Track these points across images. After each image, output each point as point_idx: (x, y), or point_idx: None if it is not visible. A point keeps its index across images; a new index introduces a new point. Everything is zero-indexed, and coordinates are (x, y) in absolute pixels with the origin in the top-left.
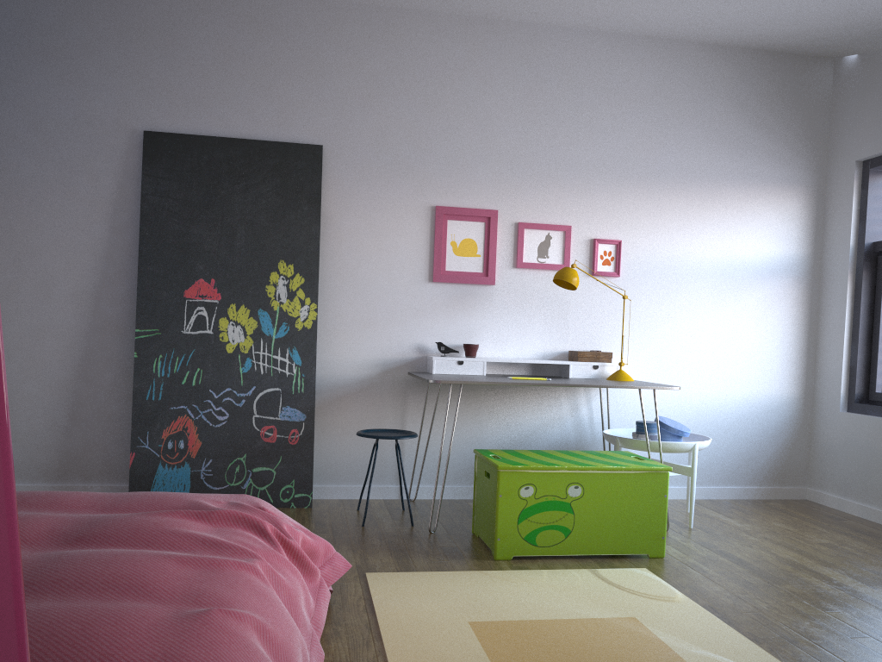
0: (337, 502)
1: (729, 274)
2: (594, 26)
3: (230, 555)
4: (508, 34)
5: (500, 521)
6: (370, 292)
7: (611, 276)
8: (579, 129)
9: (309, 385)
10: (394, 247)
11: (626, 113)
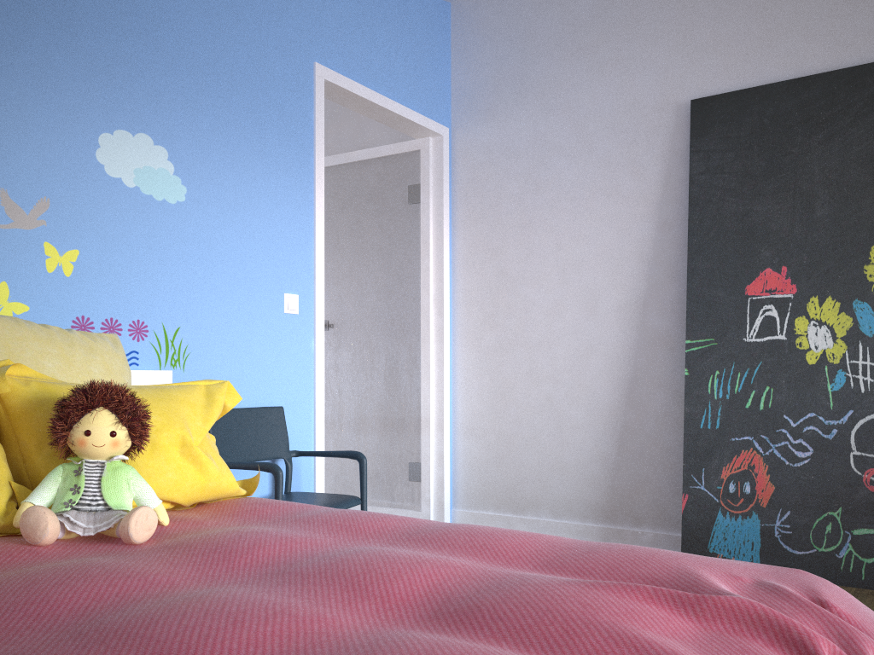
0: None
1: None
2: None
3: None
4: None
5: None
6: None
7: None
8: None
9: None
10: None
11: None
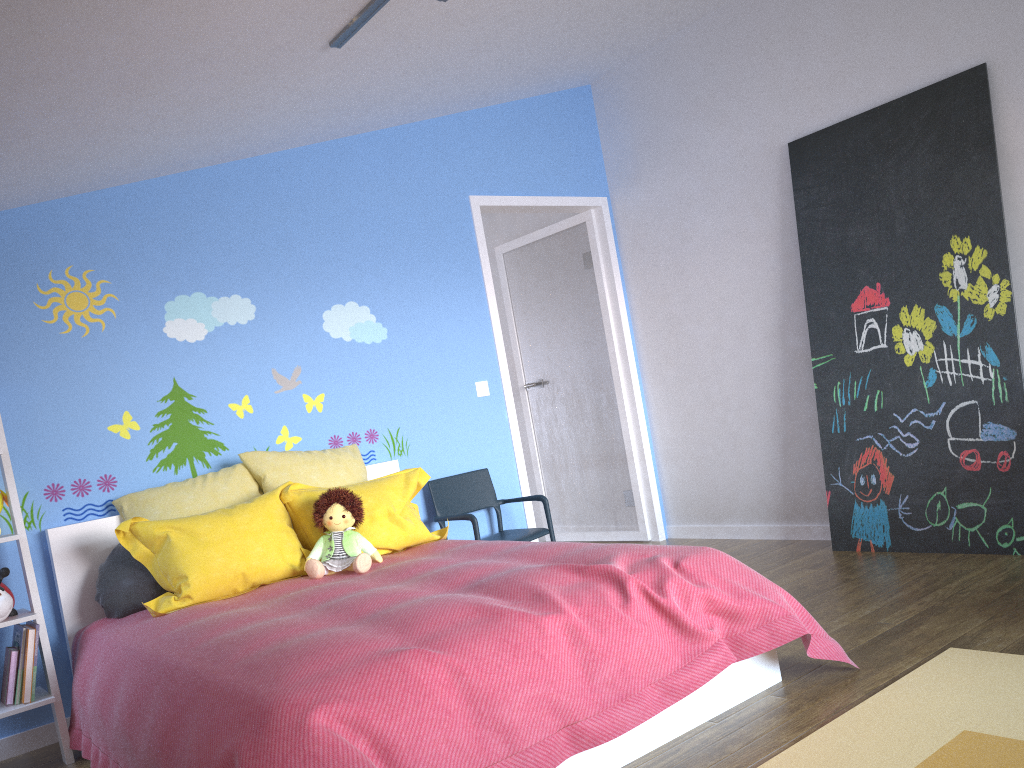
0: None
1: None
2: None
3: (538, 608)
4: None
5: None
6: None
7: None
8: None
9: (1014, 391)
10: None
11: None
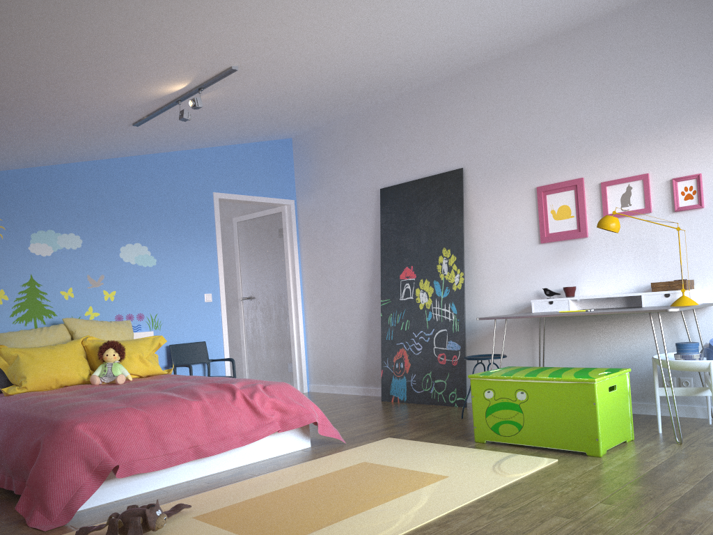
0: None
1: None
2: (635, 0)
3: (192, 398)
4: (576, 38)
5: (474, 415)
6: (502, 258)
7: (693, 208)
8: (646, 88)
9: (461, 326)
10: (513, 224)
11: (692, 56)
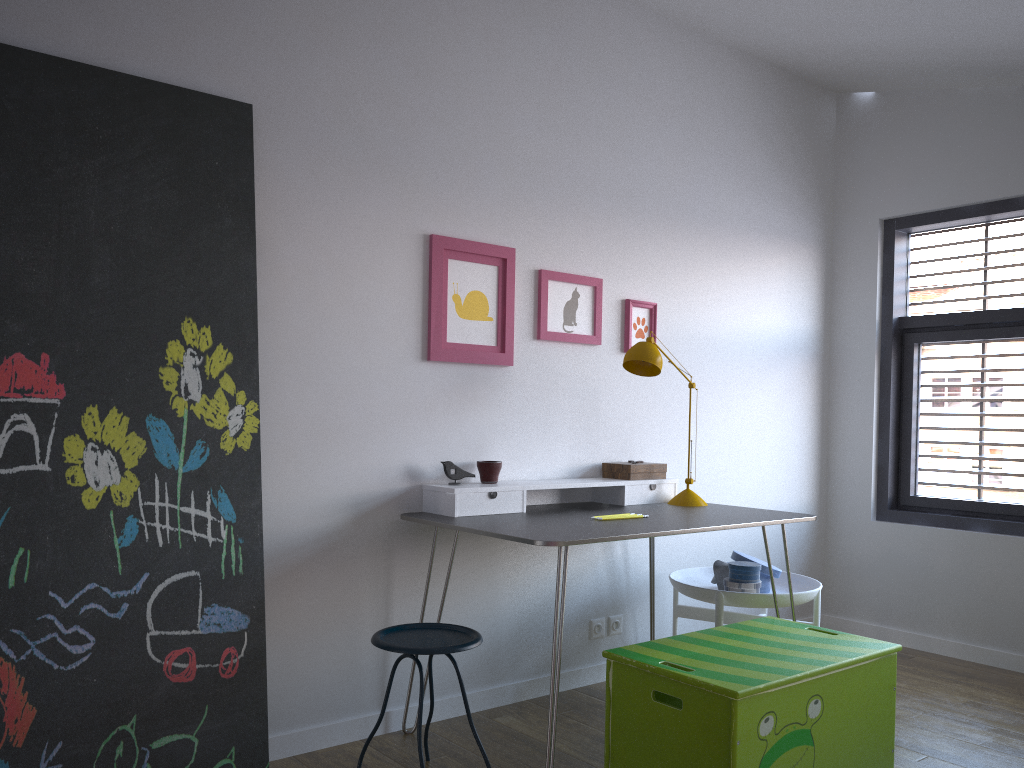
0: (294, 765)
1: (756, 352)
2: None
3: None
4: None
5: None
6: (334, 379)
7: None
8: (607, 138)
9: (252, 559)
10: (369, 301)
11: (657, 124)
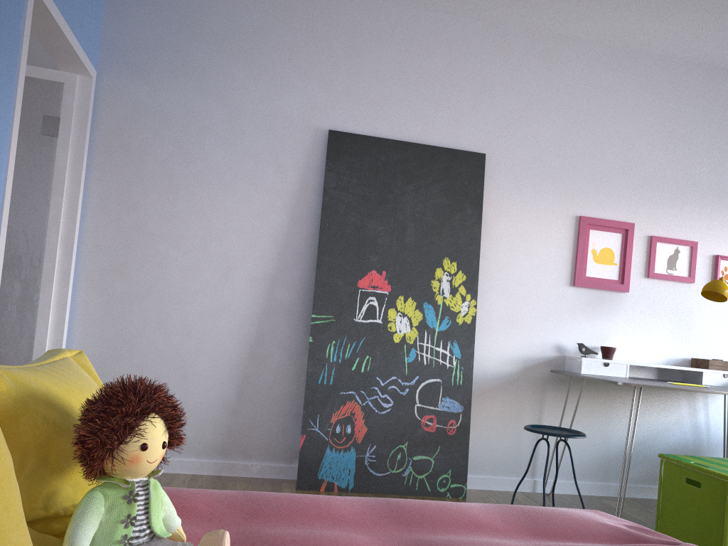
0: (480, 492)
1: None
2: None
3: None
4: (649, 65)
5: None
6: (518, 292)
7: None
8: (706, 154)
9: (467, 378)
10: (540, 252)
11: None
